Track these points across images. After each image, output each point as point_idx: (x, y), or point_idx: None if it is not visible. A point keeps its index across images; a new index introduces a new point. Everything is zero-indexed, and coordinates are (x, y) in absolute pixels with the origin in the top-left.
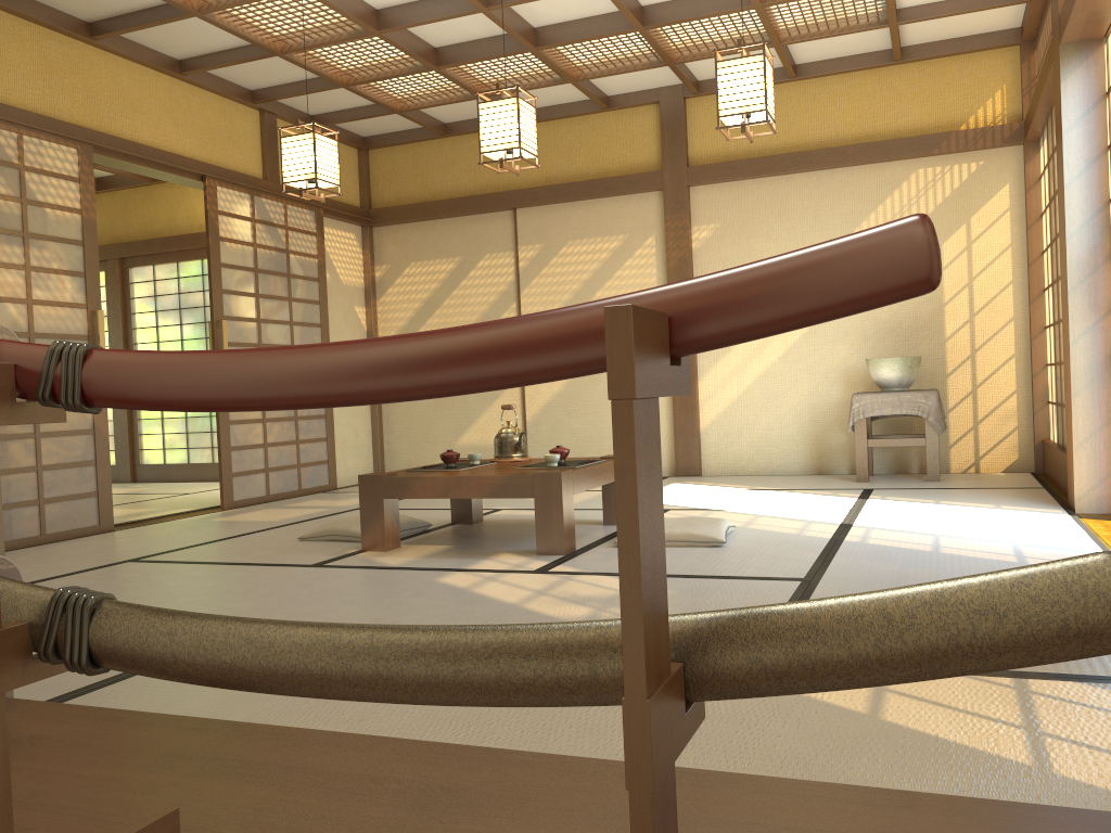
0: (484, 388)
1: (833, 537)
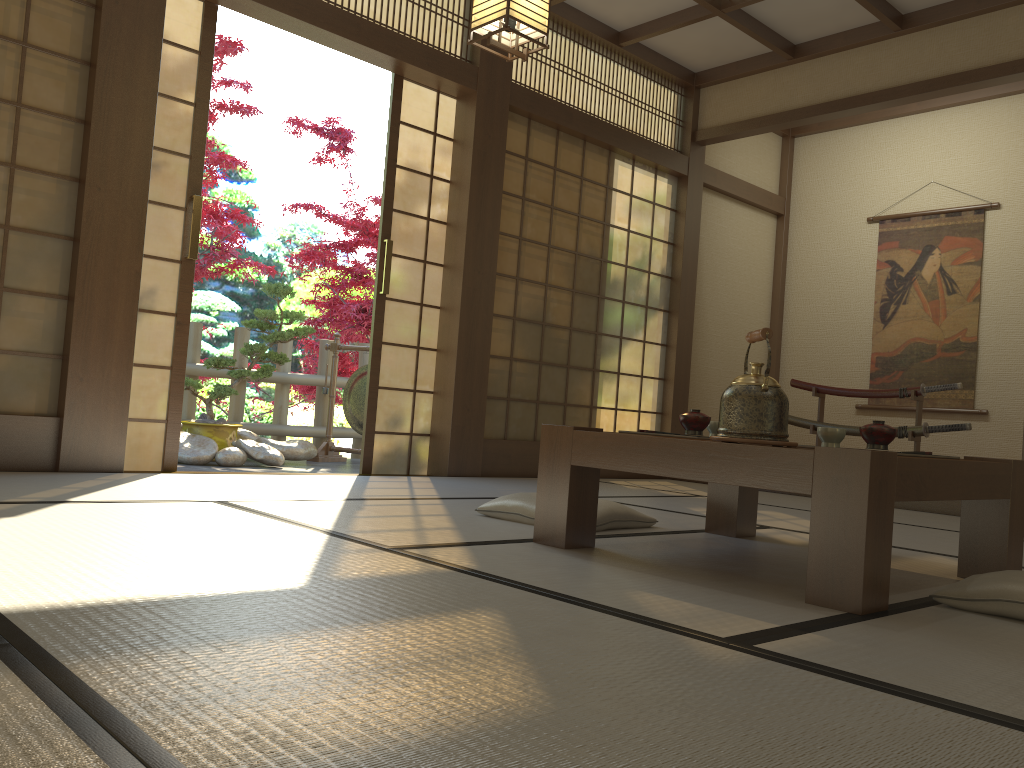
0: (837, 395)
1: (433, 499)
